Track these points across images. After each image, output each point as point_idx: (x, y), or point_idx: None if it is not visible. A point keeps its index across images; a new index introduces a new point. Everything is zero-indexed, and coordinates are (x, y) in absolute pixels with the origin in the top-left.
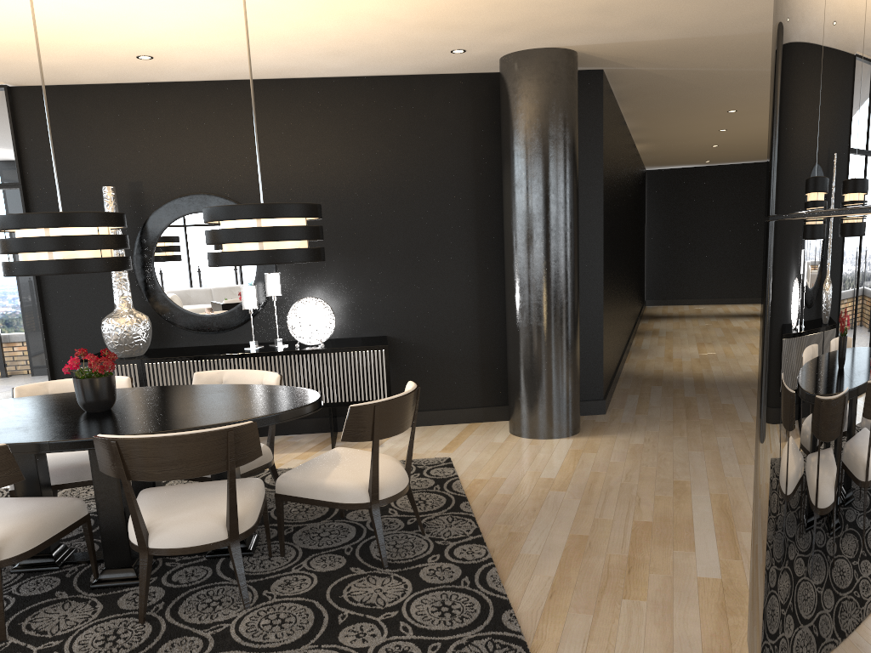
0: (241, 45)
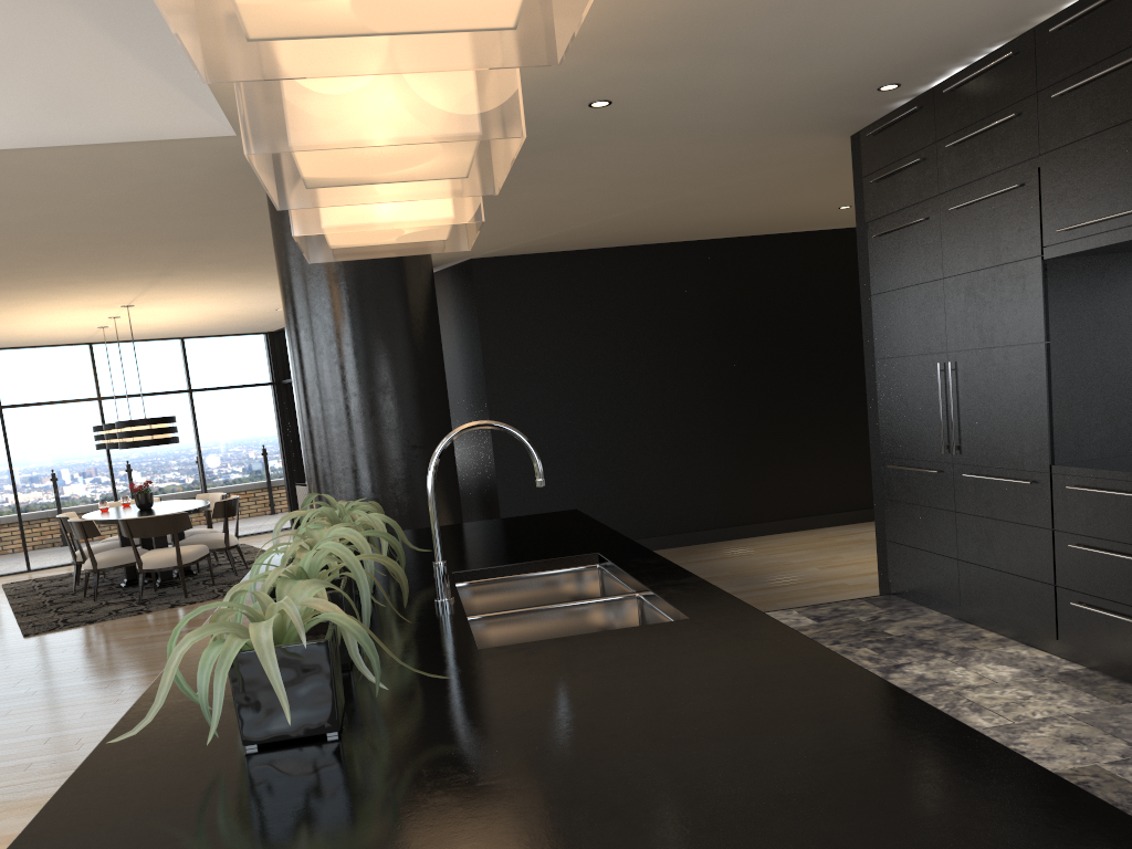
0: (277, 302)
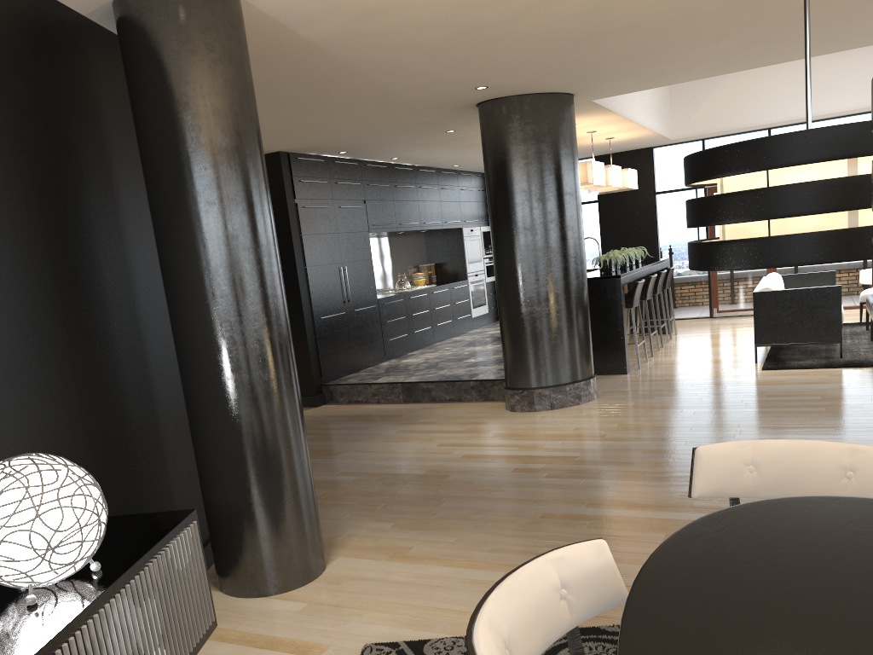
0: None
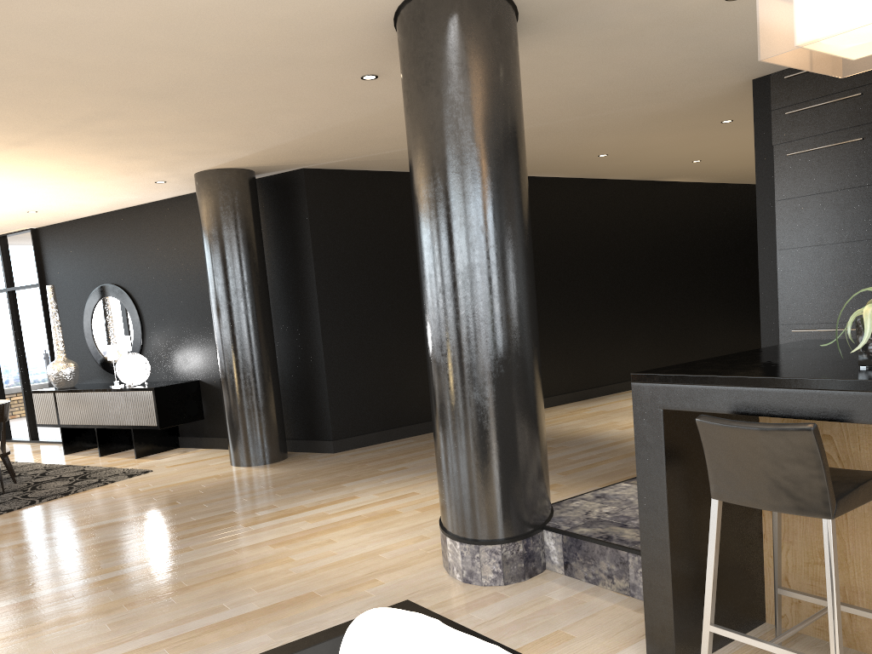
0: (47, 201)
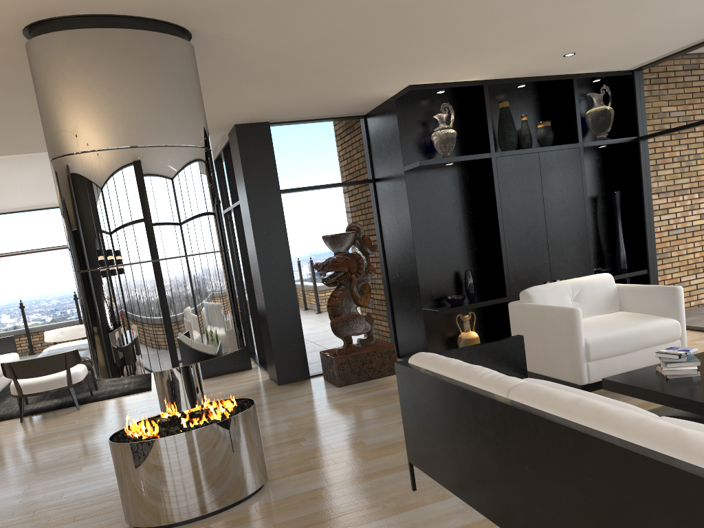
0: None
